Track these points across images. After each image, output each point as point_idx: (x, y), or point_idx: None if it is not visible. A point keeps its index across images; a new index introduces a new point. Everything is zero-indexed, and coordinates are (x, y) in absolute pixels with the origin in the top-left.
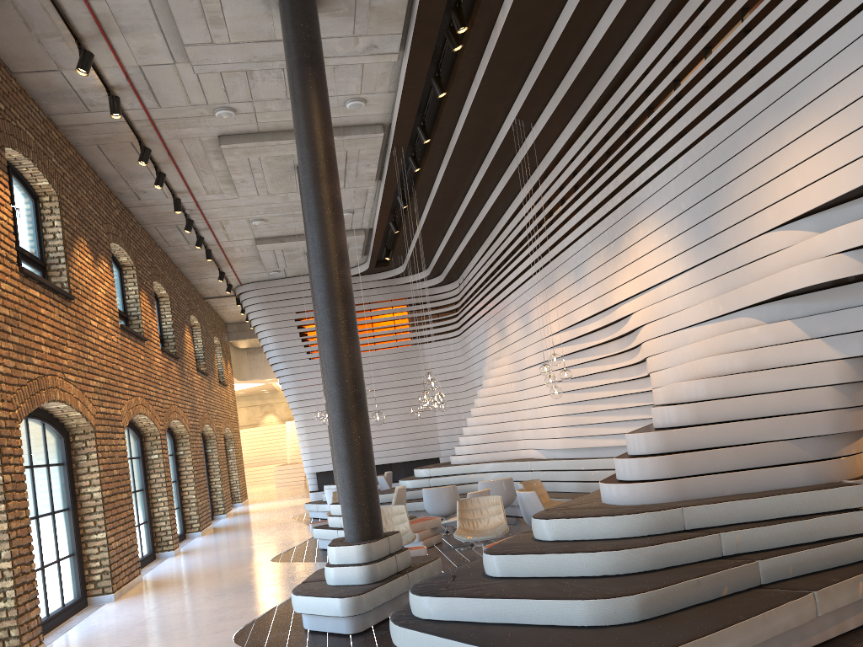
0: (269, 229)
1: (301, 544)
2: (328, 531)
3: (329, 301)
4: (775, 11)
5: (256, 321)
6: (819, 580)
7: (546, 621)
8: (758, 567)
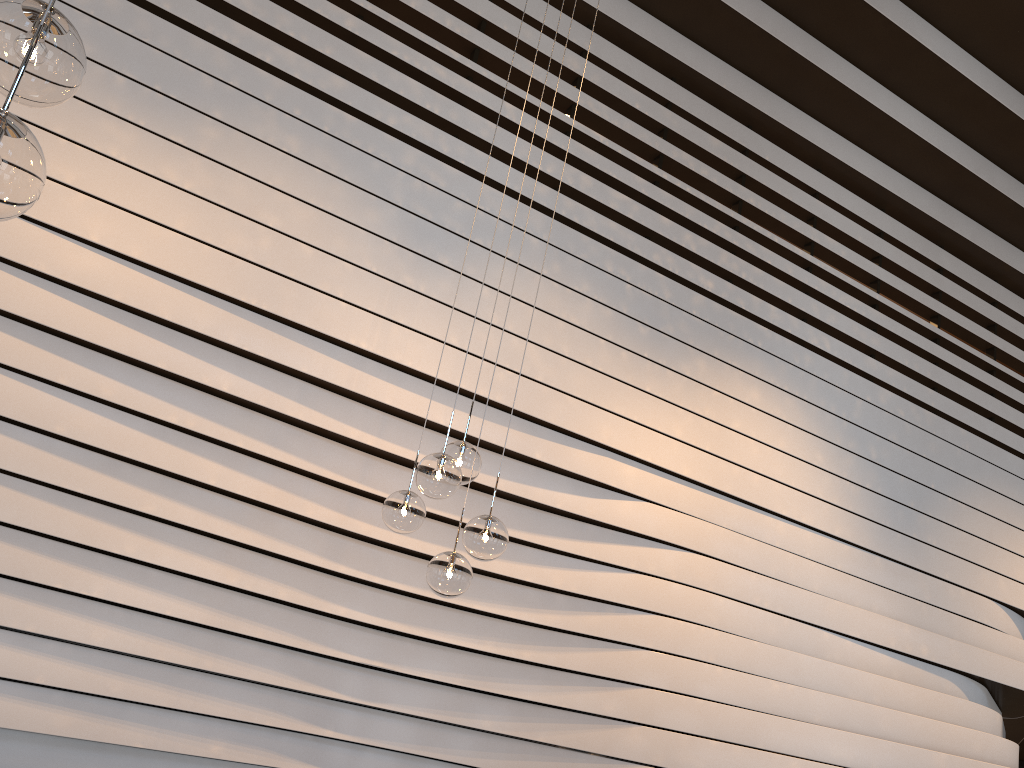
0: None
1: None
2: None
3: None
4: None
5: None
6: None
7: None
8: None
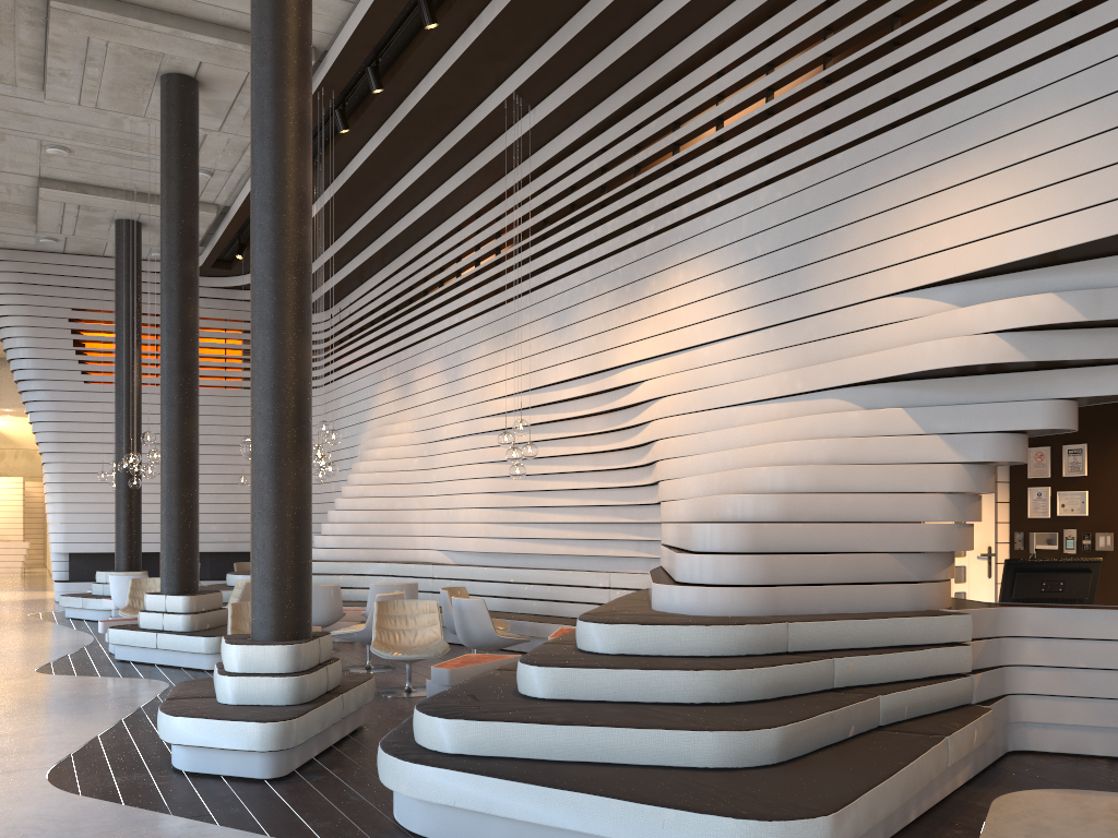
0: (69, 167)
1: (77, 652)
2: (139, 633)
3: (278, 268)
4: (950, 24)
5: (2, 309)
6: (938, 724)
7: (652, 759)
8: (879, 704)
